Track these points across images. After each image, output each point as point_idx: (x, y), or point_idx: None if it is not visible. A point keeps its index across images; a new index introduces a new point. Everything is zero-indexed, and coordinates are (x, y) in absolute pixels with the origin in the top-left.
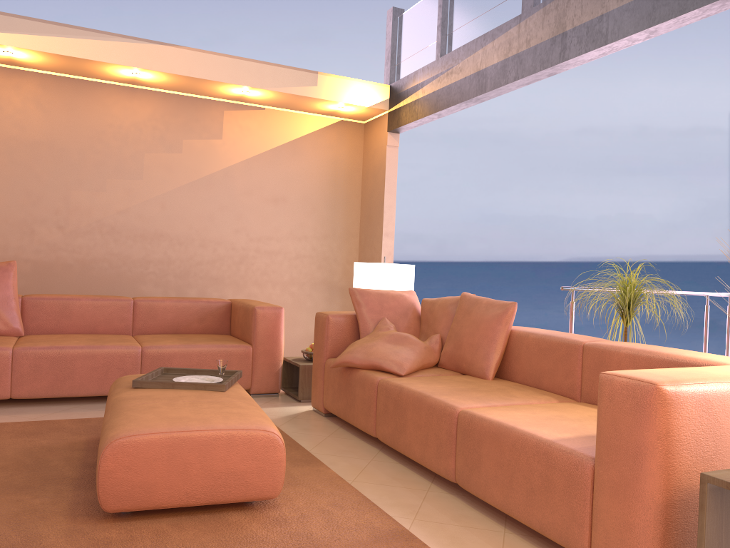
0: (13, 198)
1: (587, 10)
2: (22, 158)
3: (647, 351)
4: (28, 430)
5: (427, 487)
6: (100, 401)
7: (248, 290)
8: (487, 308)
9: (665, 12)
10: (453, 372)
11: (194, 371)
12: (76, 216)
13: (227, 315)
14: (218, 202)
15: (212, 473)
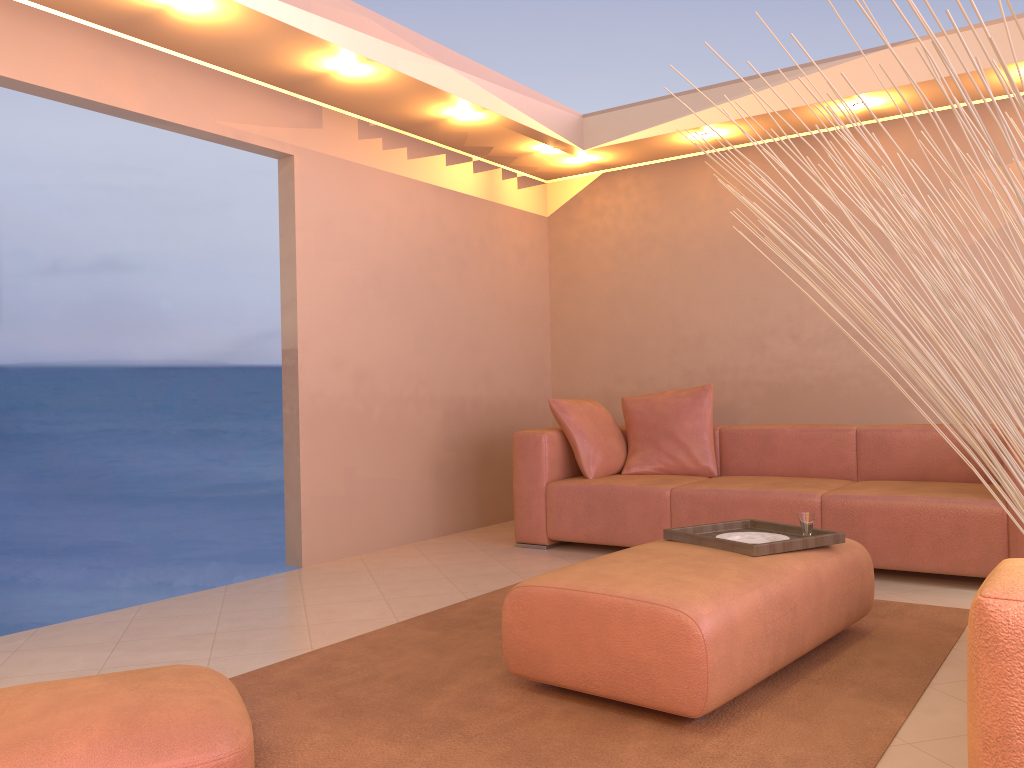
0: (739, 308)
1: None
2: (745, 257)
3: None
4: None
5: None
6: None
7: None
8: None
9: None
10: None
11: (782, 528)
12: (812, 319)
13: None
14: None
15: (610, 655)
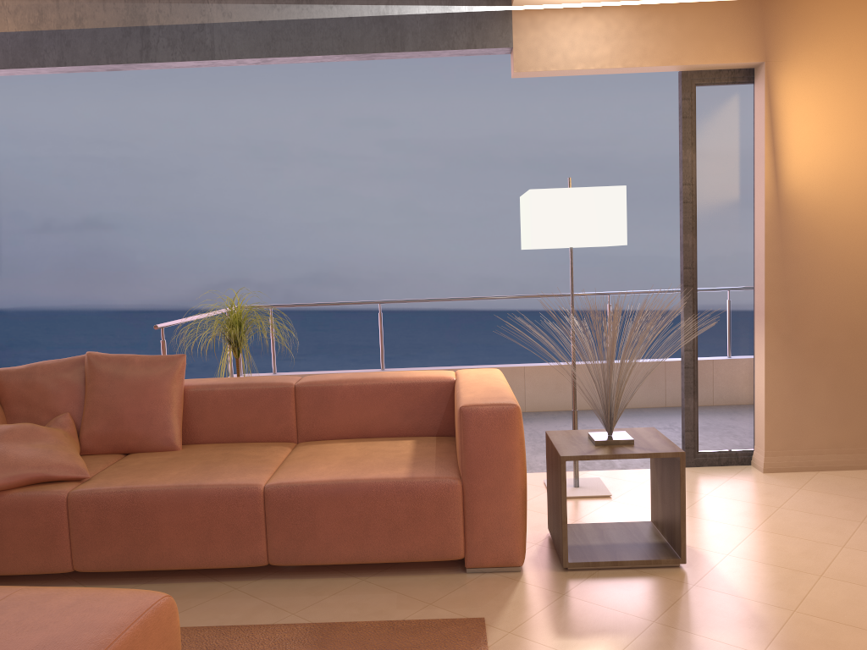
0: None
1: (180, 11)
2: None
3: (370, 379)
4: None
5: (228, 587)
6: None
7: None
8: (149, 367)
9: (287, 47)
10: (110, 455)
11: None
12: None
13: None
14: None
15: None
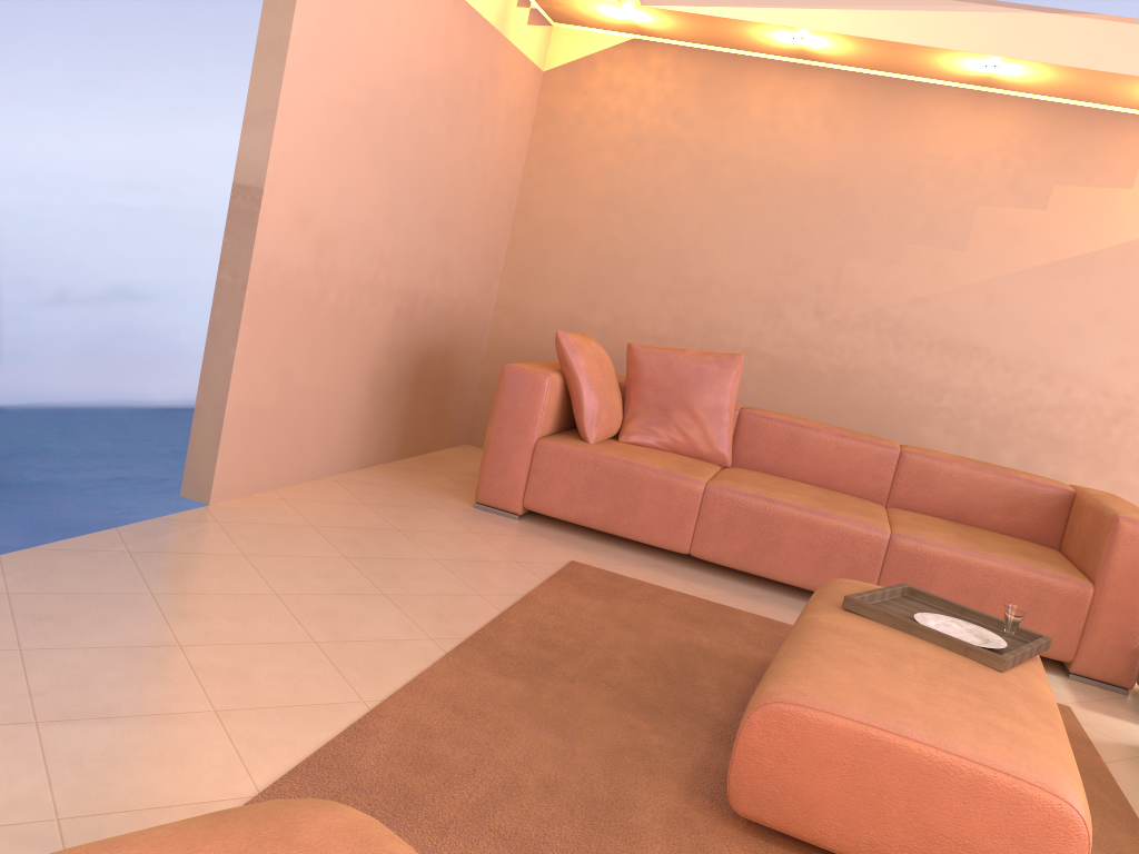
0: (763, 261)
1: None
2: (787, 202)
3: None
4: (692, 612)
5: None
6: (808, 597)
7: (1118, 474)
8: None
9: None
10: None
11: (959, 609)
12: (846, 299)
13: (1061, 514)
14: (1095, 304)
15: (926, 829)
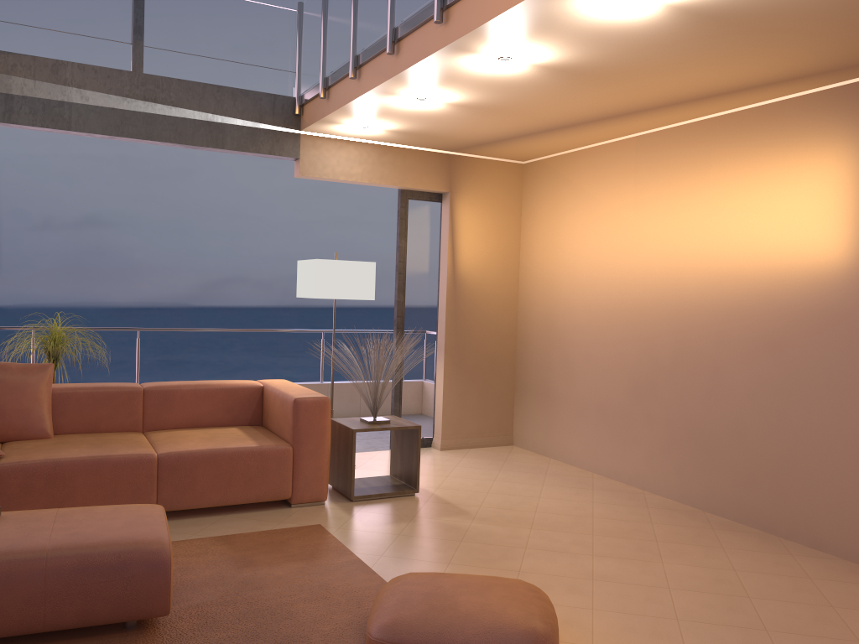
0: None
1: (43, 88)
2: None
3: (202, 385)
4: None
5: None
6: None
7: None
8: (26, 372)
9: (134, 131)
10: None
11: None
12: None
13: None
14: None
15: None
